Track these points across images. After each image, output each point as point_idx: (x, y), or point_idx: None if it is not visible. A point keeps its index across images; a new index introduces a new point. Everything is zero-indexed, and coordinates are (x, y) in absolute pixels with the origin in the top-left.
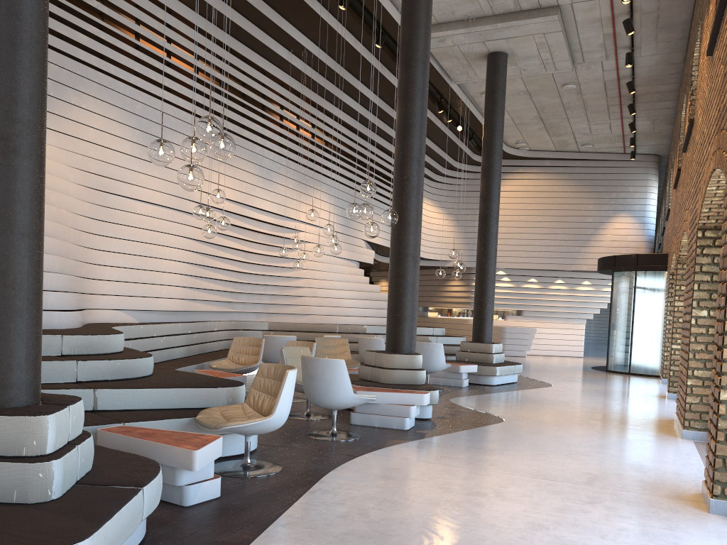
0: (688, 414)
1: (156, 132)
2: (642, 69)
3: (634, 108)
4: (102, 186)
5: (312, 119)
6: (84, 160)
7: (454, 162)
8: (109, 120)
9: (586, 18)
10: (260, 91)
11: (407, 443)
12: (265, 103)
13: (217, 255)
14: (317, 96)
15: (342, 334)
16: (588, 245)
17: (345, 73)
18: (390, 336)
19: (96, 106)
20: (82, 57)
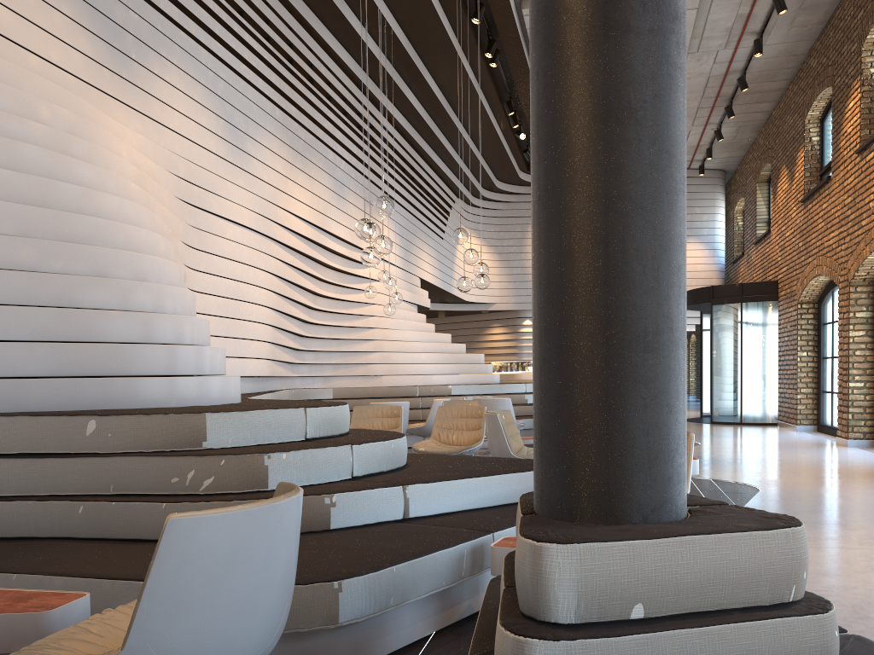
0: None
1: (239, 123)
2: (758, 61)
3: (733, 111)
4: (191, 197)
5: (372, 119)
6: (172, 157)
7: (496, 181)
8: (193, 103)
9: None
10: (326, 77)
11: None
12: (331, 95)
13: (295, 298)
14: (378, 89)
15: (426, 398)
16: None
17: (417, 59)
18: None
19: (180, 79)
20: (162, 5)
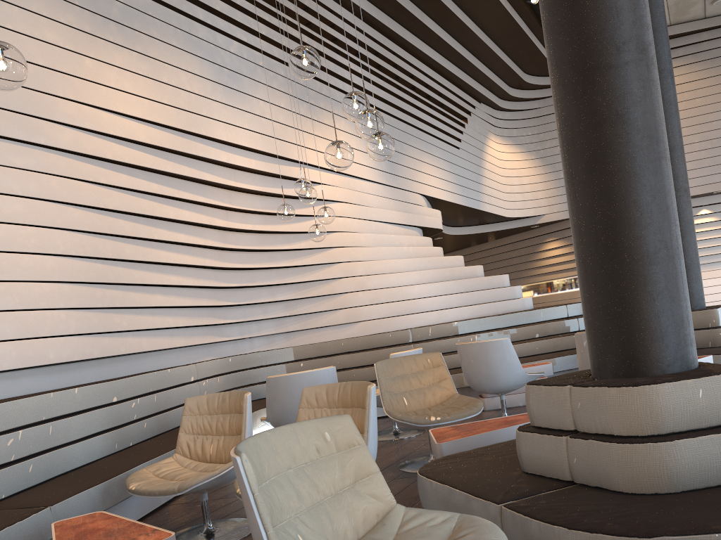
0: None
1: None
2: None
3: None
4: None
5: None
6: None
7: (523, 75)
8: None
9: None
10: None
11: None
12: None
13: (154, 237)
14: None
15: (420, 344)
16: None
17: None
18: (610, 323)
19: None
20: None
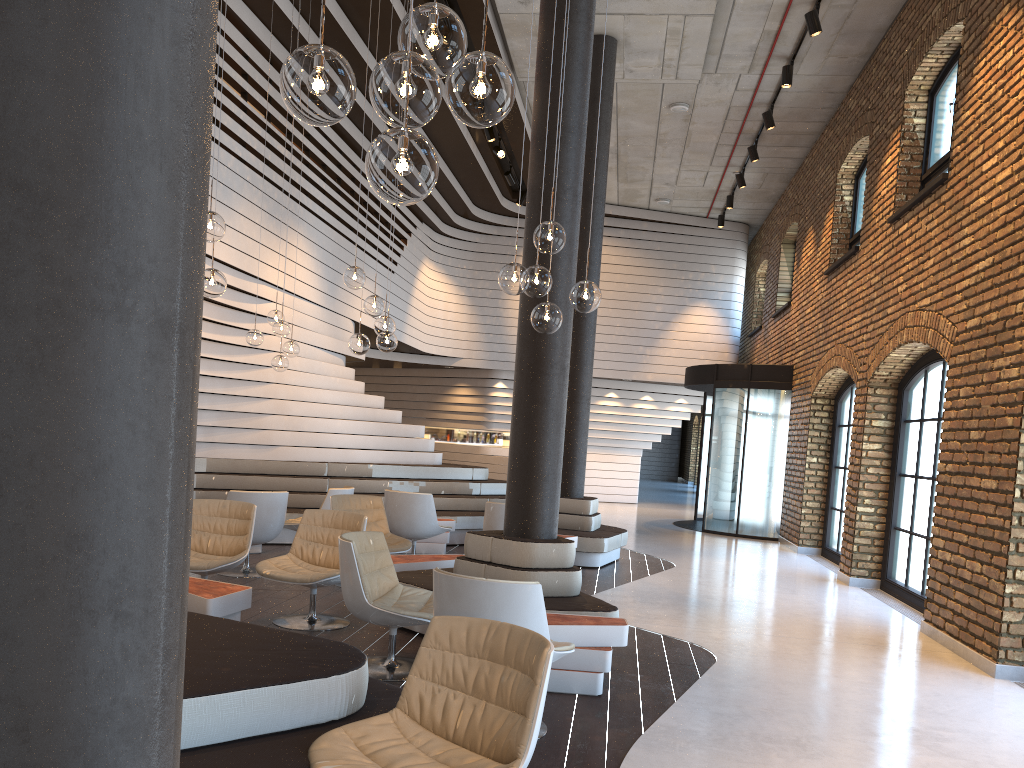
0: (1005, 639)
1: None
2: (789, 95)
3: (757, 153)
4: None
5: None
6: None
7: (472, 206)
8: None
9: (750, 1)
10: None
11: (647, 739)
12: (221, 65)
13: None
14: None
15: (336, 480)
16: (655, 345)
17: (353, 34)
18: (519, 507)
19: None
20: None
